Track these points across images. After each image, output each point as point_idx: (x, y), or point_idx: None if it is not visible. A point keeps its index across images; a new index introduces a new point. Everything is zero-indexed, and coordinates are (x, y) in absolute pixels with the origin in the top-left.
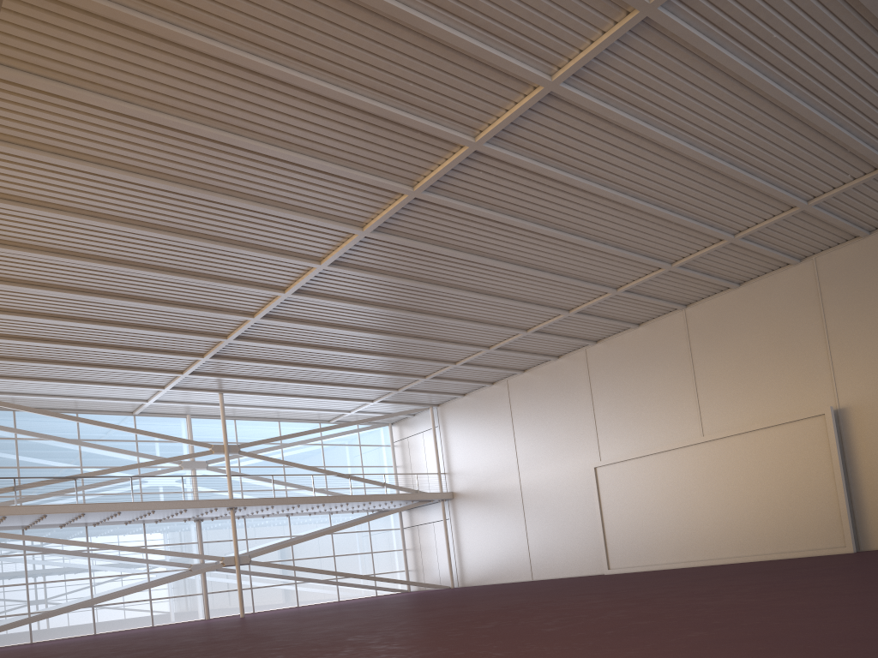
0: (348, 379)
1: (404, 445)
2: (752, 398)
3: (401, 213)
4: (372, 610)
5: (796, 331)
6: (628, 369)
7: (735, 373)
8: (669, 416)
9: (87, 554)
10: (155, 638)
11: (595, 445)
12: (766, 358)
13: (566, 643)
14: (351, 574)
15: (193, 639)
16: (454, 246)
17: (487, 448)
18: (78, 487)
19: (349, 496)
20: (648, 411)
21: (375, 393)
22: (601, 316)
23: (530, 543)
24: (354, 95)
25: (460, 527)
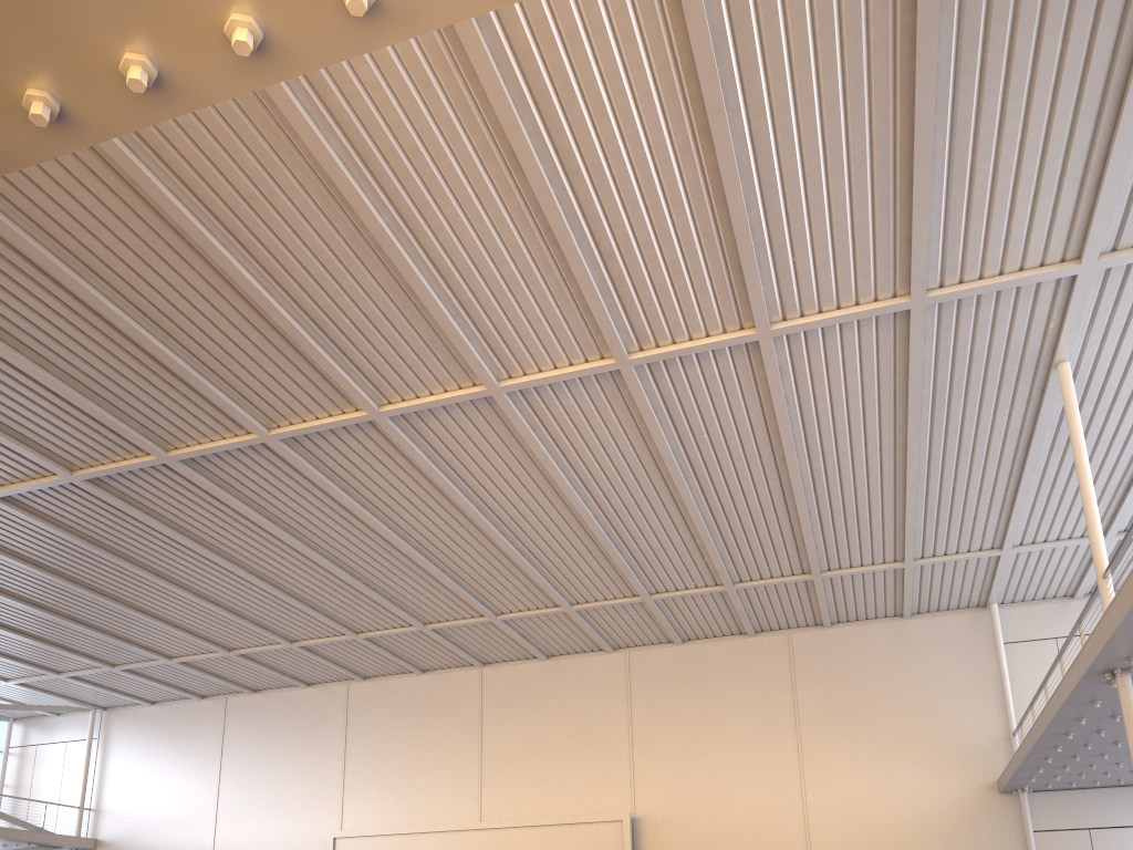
0: None
1: (27, 756)
2: (544, 787)
3: (231, 453)
4: None
5: (601, 723)
6: (400, 721)
7: (529, 754)
8: (442, 789)
9: None
10: None
11: (338, 809)
12: (566, 745)
13: None
14: None
15: None
16: (270, 514)
17: (172, 784)
18: None
19: None
20: (417, 778)
21: (19, 670)
22: (389, 650)
23: None
24: (273, 300)
25: None
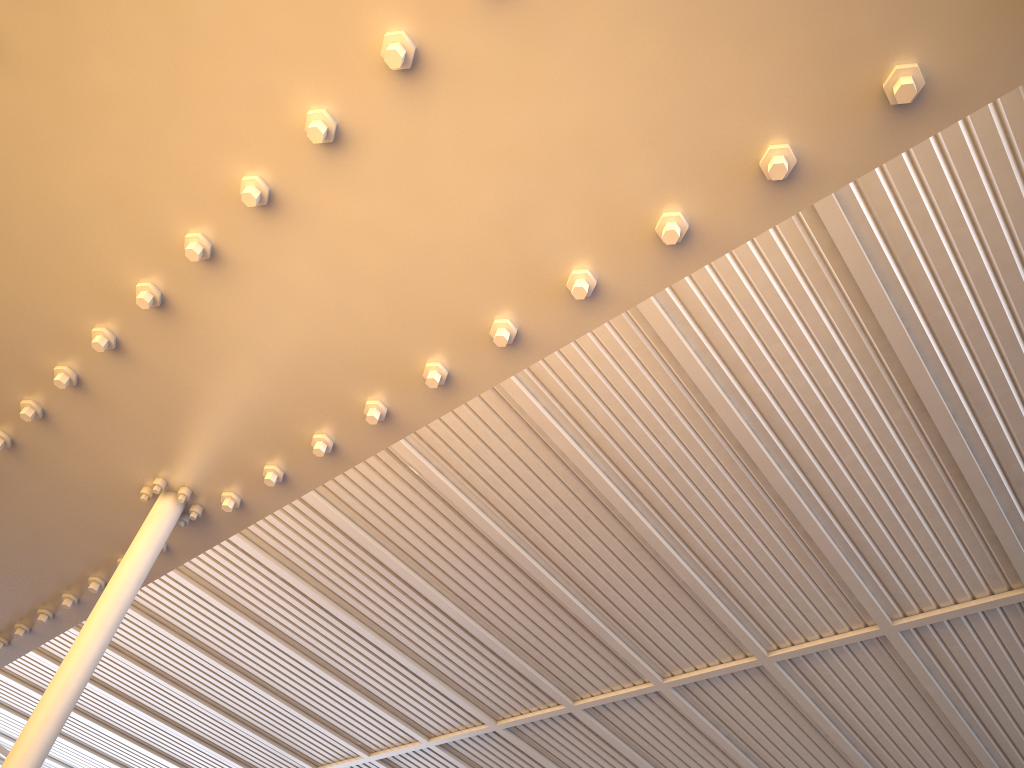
0: None
1: None
2: None
3: (627, 702)
4: None
5: None
6: None
7: None
8: None
9: None
10: None
11: None
12: None
13: None
14: None
15: None
16: (656, 762)
17: None
18: None
19: None
20: None
21: None
22: None
23: None
24: (679, 557)
25: None
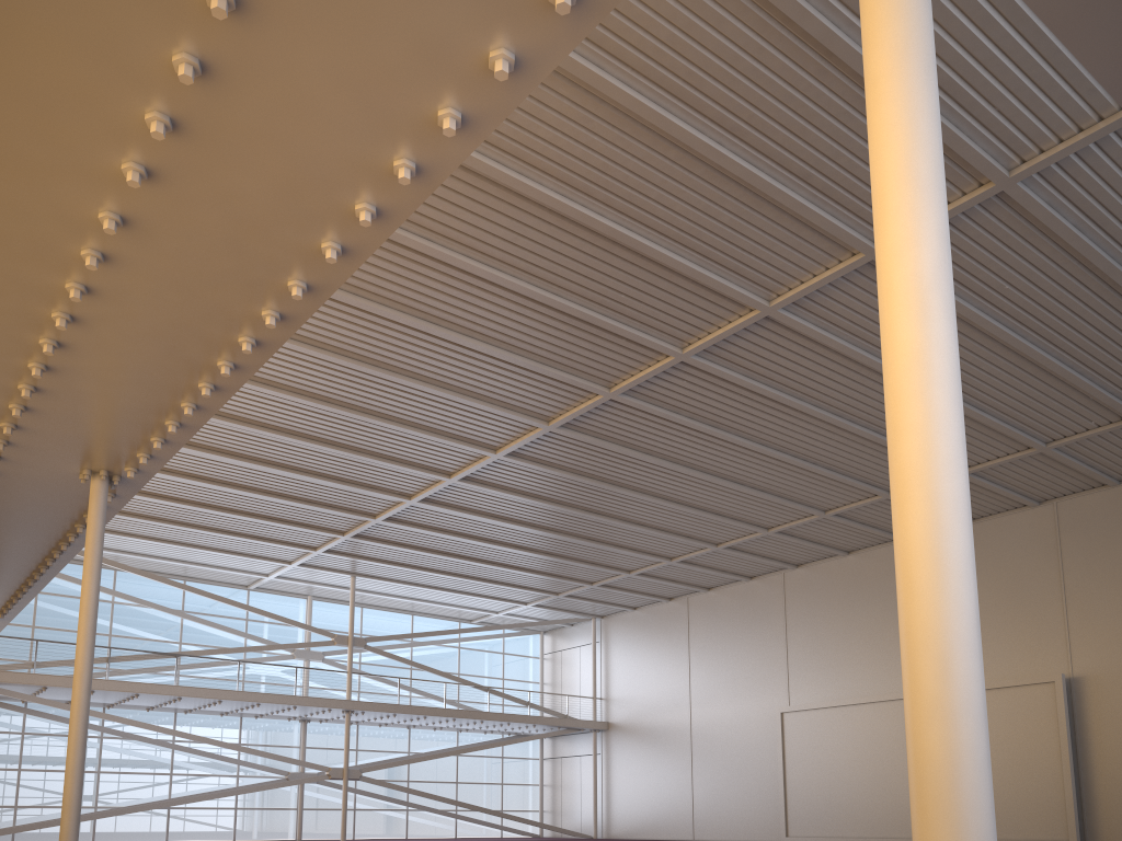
0: (502, 576)
1: (555, 660)
2: None
3: (593, 412)
4: None
5: (1030, 583)
6: (831, 602)
7: None
8: (874, 663)
9: (171, 745)
10: None
11: (784, 687)
12: (993, 609)
13: None
14: (477, 806)
15: None
16: (645, 449)
17: (655, 674)
18: (174, 666)
19: (485, 713)
20: (851, 654)
21: (530, 595)
22: (805, 539)
23: (695, 794)
24: (563, 300)
25: (612, 765)
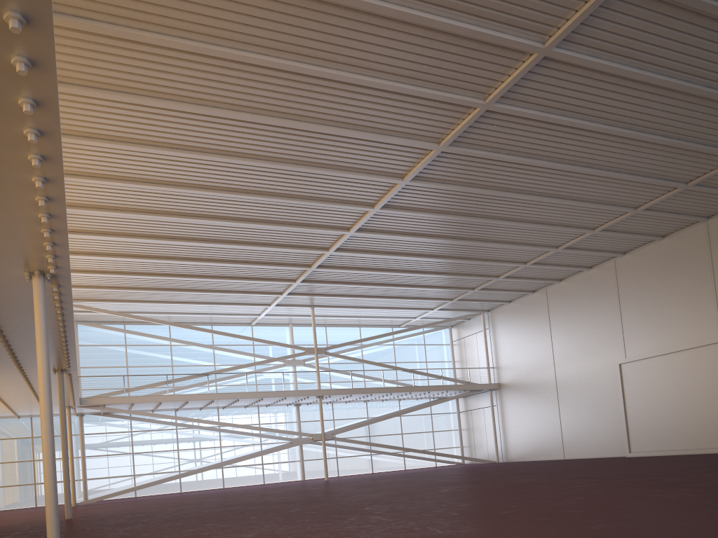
0: (410, 293)
1: (461, 344)
2: None
3: (433, 164)
4: (415, 481)
5: None
6: (652, 277)
7: None
8: (689, 319)
9: (218, 429)
10: (253, 495)
11: (621, 345)
12: None
13: (496, 527)
14: (413, 449)
15: (274, 498)
16: (481, 185)
17: (528, 347)
18: (212, 380)
19: (411, 387)
20: (670, 314)
21: (433, 303)
22: (625, 232)
23: (563, 428)
24: (380, 81)
25: (504, 412)
